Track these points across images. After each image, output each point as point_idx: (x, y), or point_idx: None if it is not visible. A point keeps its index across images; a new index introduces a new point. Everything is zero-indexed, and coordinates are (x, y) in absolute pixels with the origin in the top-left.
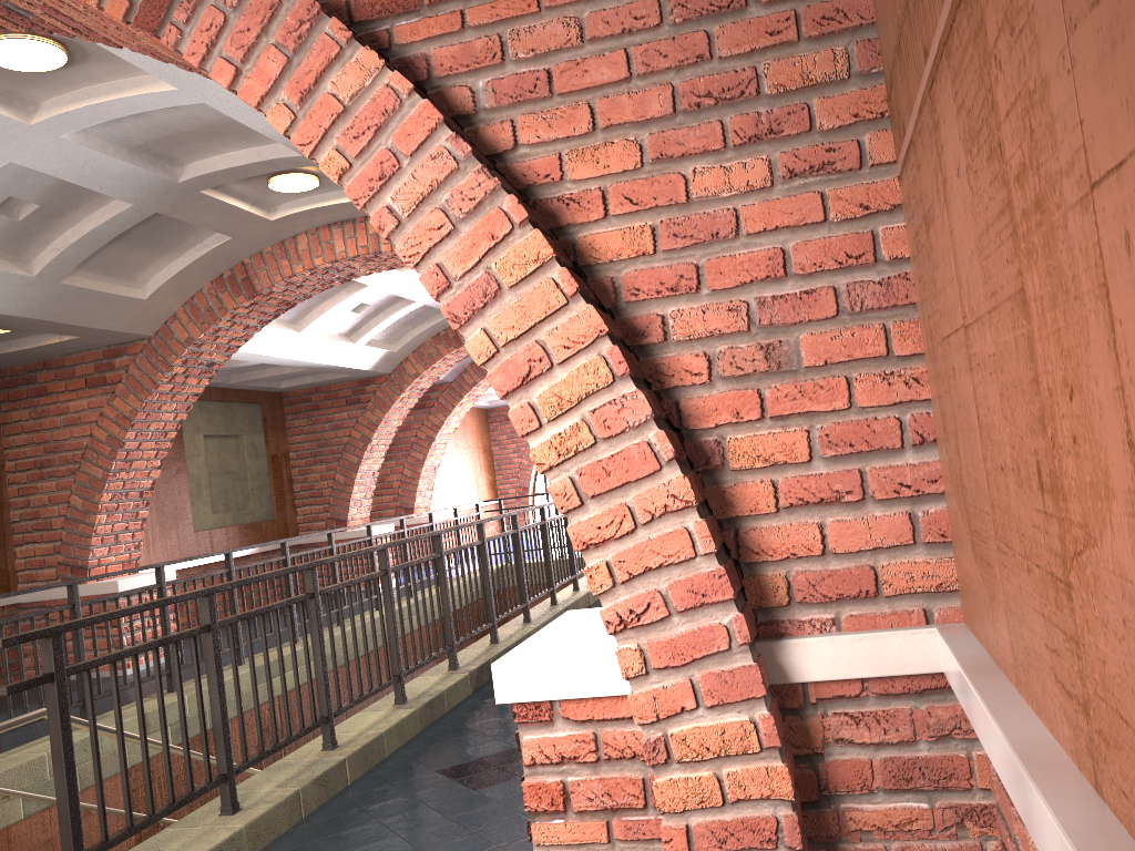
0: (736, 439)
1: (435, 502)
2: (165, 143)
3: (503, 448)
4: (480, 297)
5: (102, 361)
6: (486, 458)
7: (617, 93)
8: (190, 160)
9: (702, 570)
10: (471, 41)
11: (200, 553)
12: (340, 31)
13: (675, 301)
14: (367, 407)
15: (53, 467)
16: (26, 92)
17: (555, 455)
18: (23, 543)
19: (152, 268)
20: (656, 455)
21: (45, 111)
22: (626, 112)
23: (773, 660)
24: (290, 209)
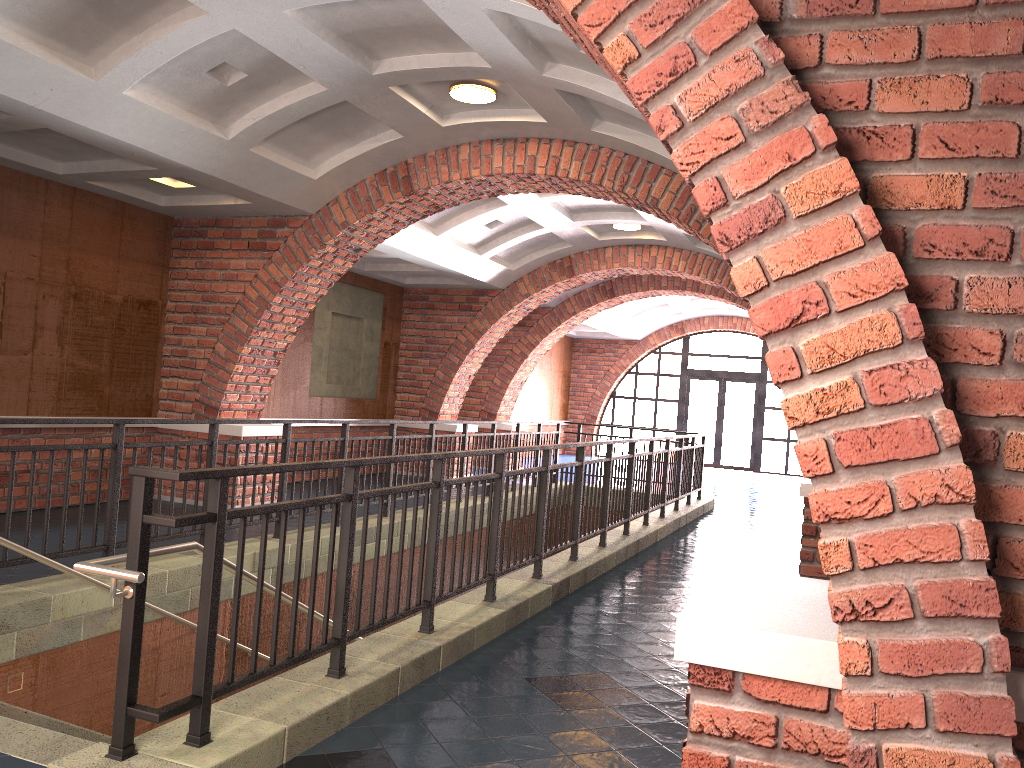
0: (1019, 436)
1: (512, 413)
2: (370, 35)
3: (581, 376)
4: (760, 222)
5: (265, 229)
6: (563, 382)
7: (956, 22)
8: (387, 55)
9: (965, 576)
10: None
11: (309, 416)
12: None
13: (976, 267)
14: (476, 315)
15: (207, 314)
16: None
17: (813, 412)
18: (169, 376)
19: (327, 152)
20: (936, 437)
21: None
22: (963, 44)
23: (1014, 693)
24: (462, 119)
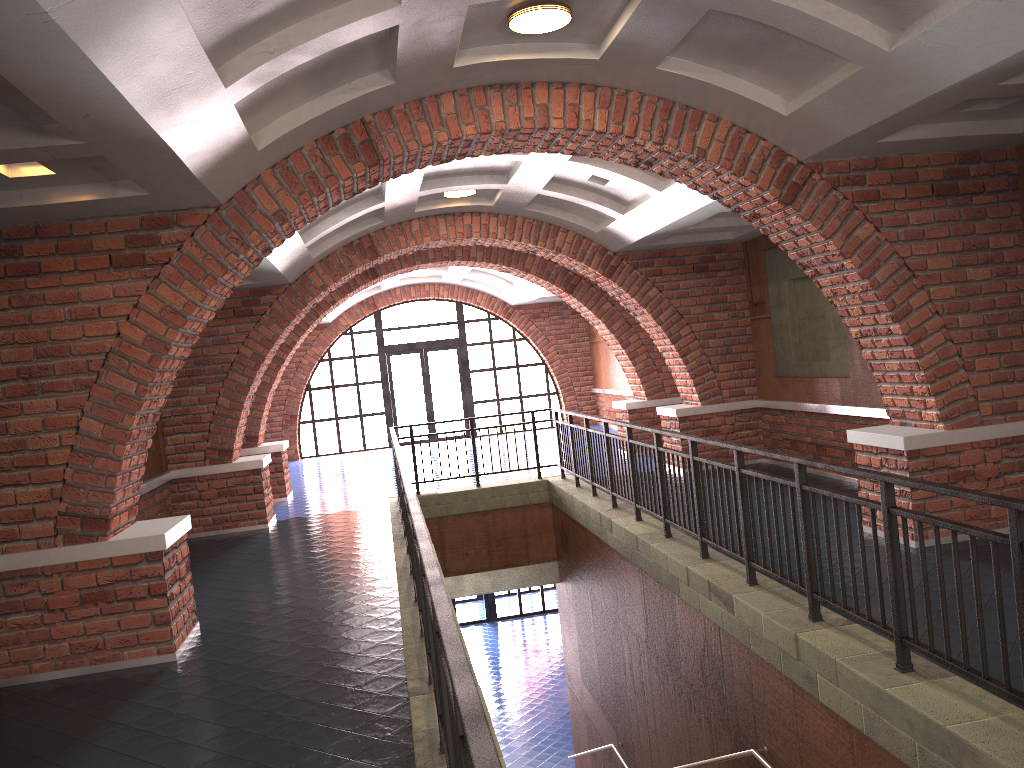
0: None
1: None
2: None
3: None
4: None
5: (139, 233)
6: None
7: None
8: None
9: None
10: None
11: None
12: None
13: None
14: (261, 320)
15: (51, 377)
16: None
17: None
18: None
19: (283, 109)
20: None
21: None
22: None
23: None
24: (481, 57)
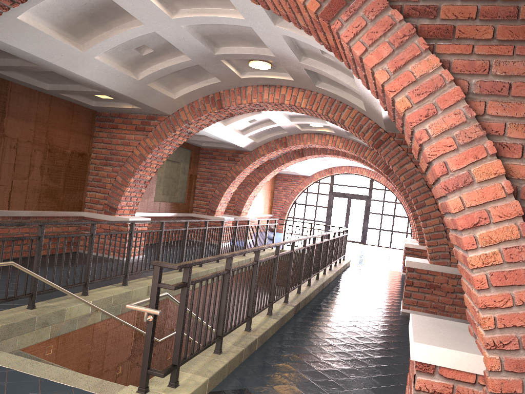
0: None
1: None
2: (218, 37)
3: (279, 192)
4: (462, 182)
5: (145, 120)
6: (271, 195)
7: None
8: (223, 46)
9: None
10: (474, 60)
11: (154, 211)
12: (423, 44)
13: None
14: (237, 163)
15: (112, 161)
16: (176, 4)
17: (481, 263)
18: (91, 191)
19: (182, 86)
20: None
21: (180, 14)
22: None
23: None
24: (251, 75)
